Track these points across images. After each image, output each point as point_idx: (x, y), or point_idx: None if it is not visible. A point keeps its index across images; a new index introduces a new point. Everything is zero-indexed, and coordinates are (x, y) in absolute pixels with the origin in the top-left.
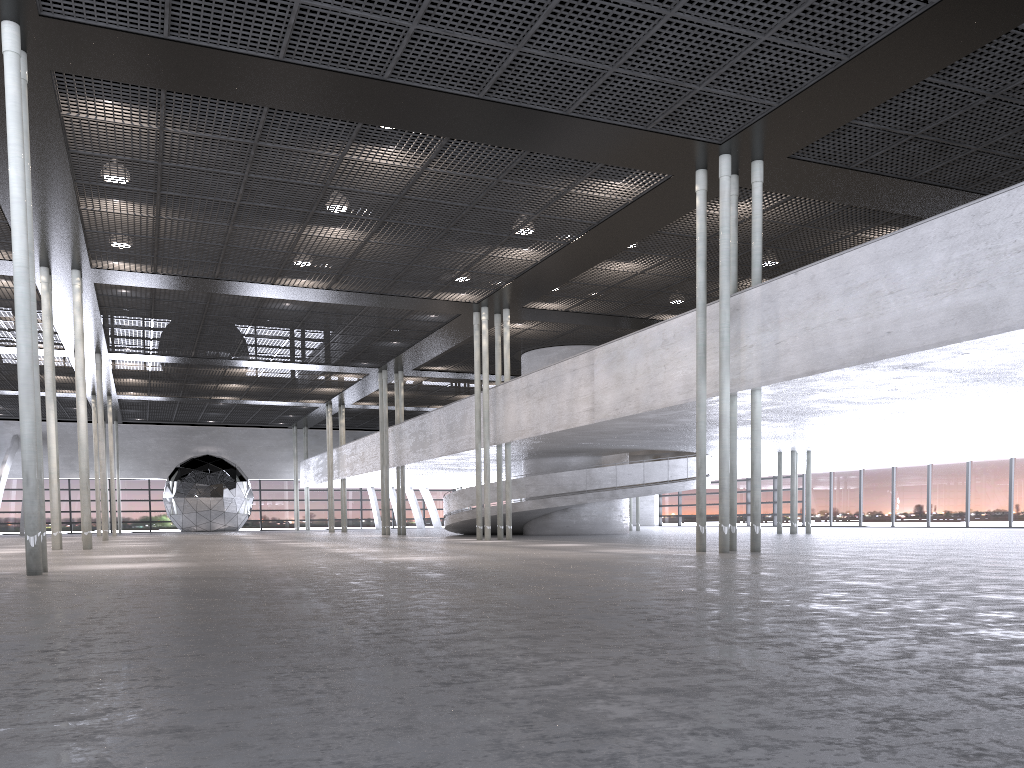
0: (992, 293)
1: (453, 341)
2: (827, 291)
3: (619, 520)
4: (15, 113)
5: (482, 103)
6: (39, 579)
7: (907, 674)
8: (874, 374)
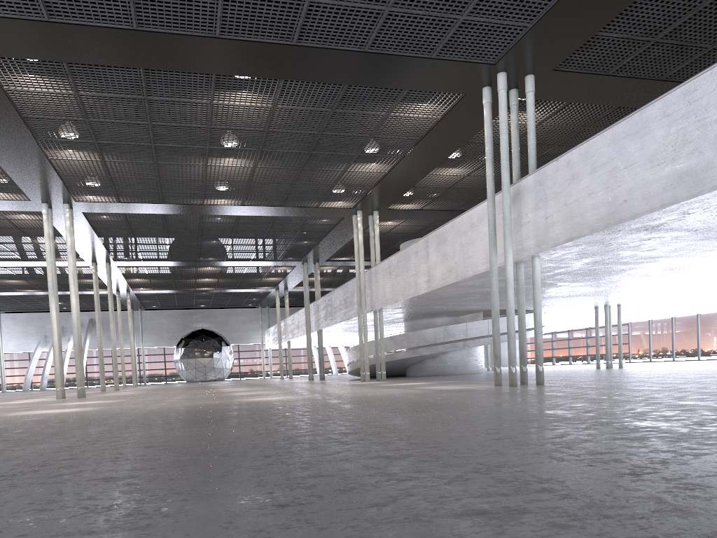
0: (702, 158)
1: (346, 238)
2: (579, 172)
3: (475, 363)
4: None
5: (296, 48)
6: None
7: (319, 533)
8: (624, 237)
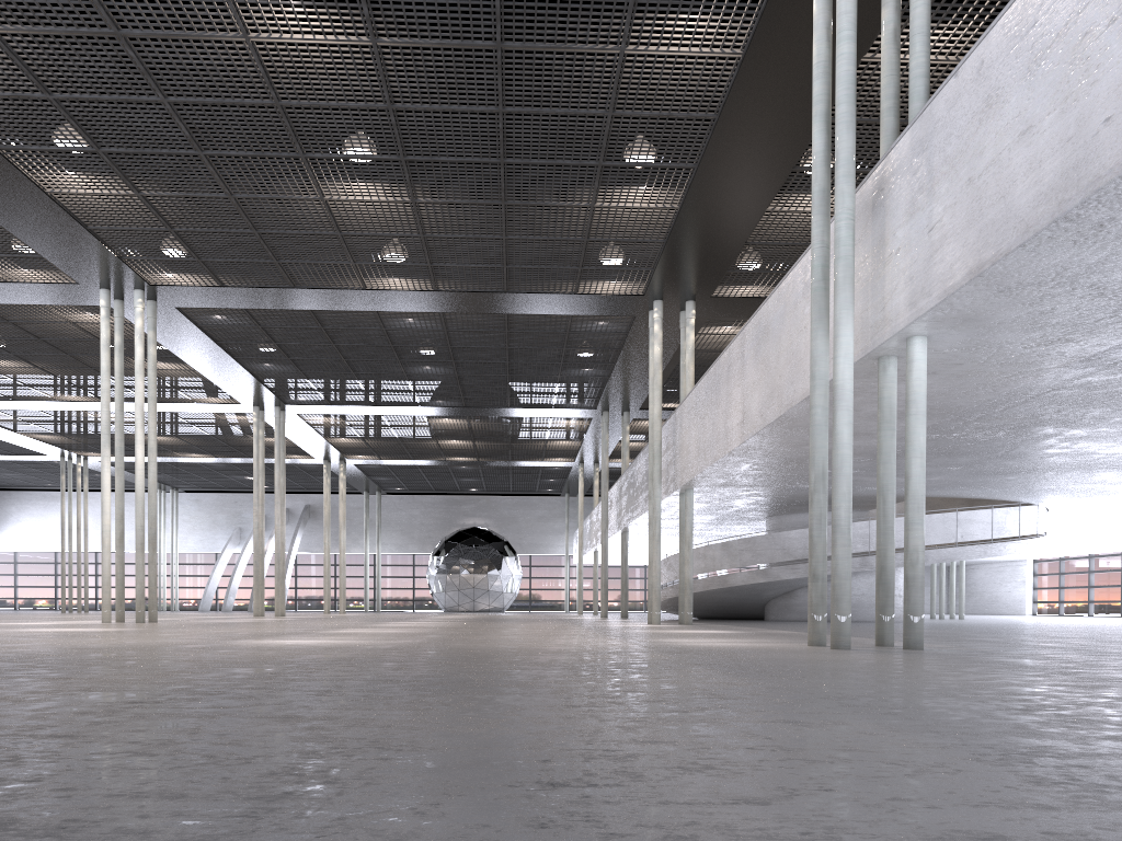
0: None
1: None
2: (1002, 83)
3: (897, 602)
4: None
5: None
6: None
7: None
8: None
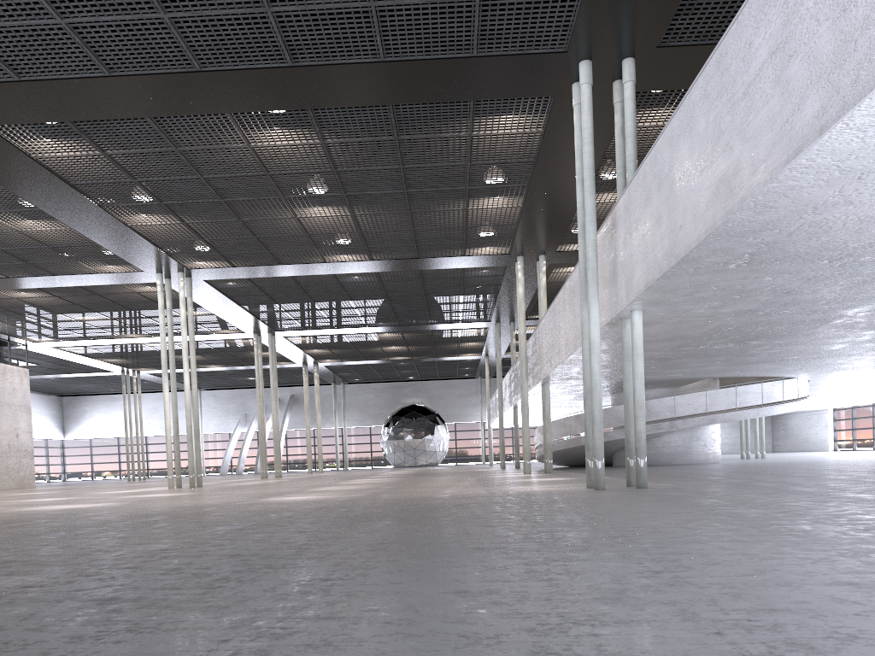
0: (732, 157)
1: (528, 291)
2: (650, 189)
3: (703, 450)
4: None
5: (297, 70)
6: None
7: None
8: (724, 277)
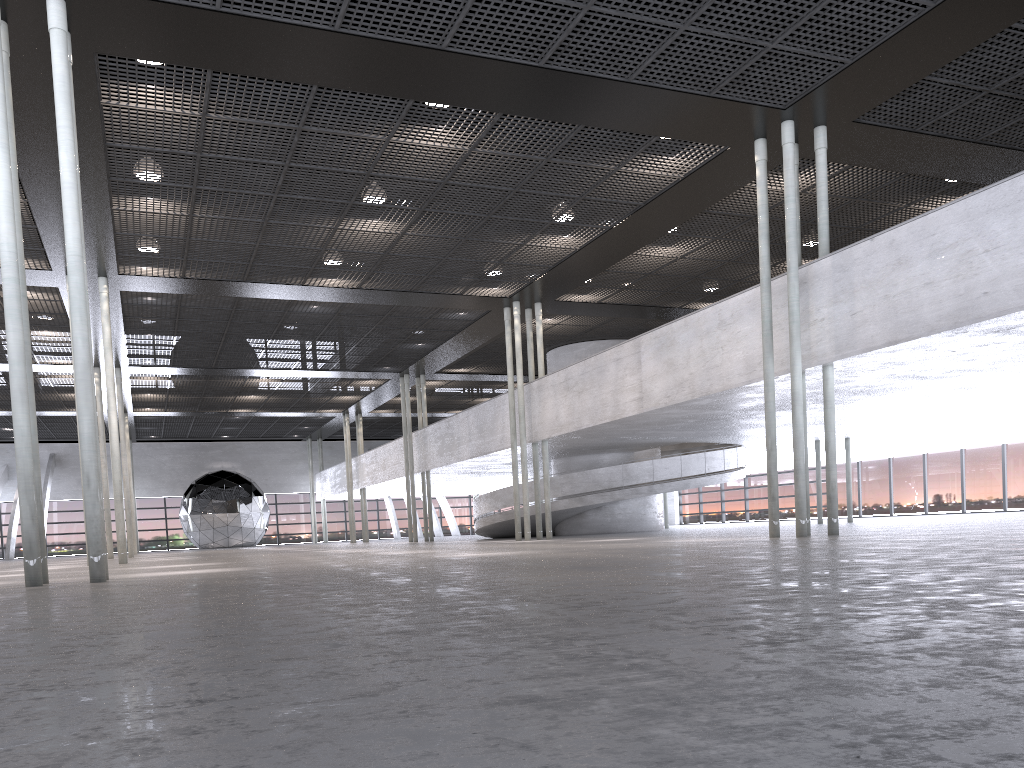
0: None
1: (479, 340)
2: (910, 255)
3: (654, 516)
4: (64, 93)
5: (542, 72)
6: (109, 584)
7: None
8: (960, 341)
